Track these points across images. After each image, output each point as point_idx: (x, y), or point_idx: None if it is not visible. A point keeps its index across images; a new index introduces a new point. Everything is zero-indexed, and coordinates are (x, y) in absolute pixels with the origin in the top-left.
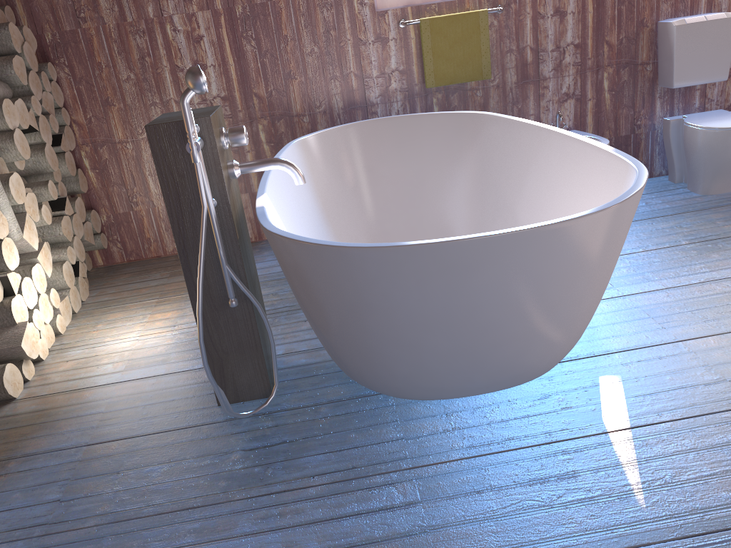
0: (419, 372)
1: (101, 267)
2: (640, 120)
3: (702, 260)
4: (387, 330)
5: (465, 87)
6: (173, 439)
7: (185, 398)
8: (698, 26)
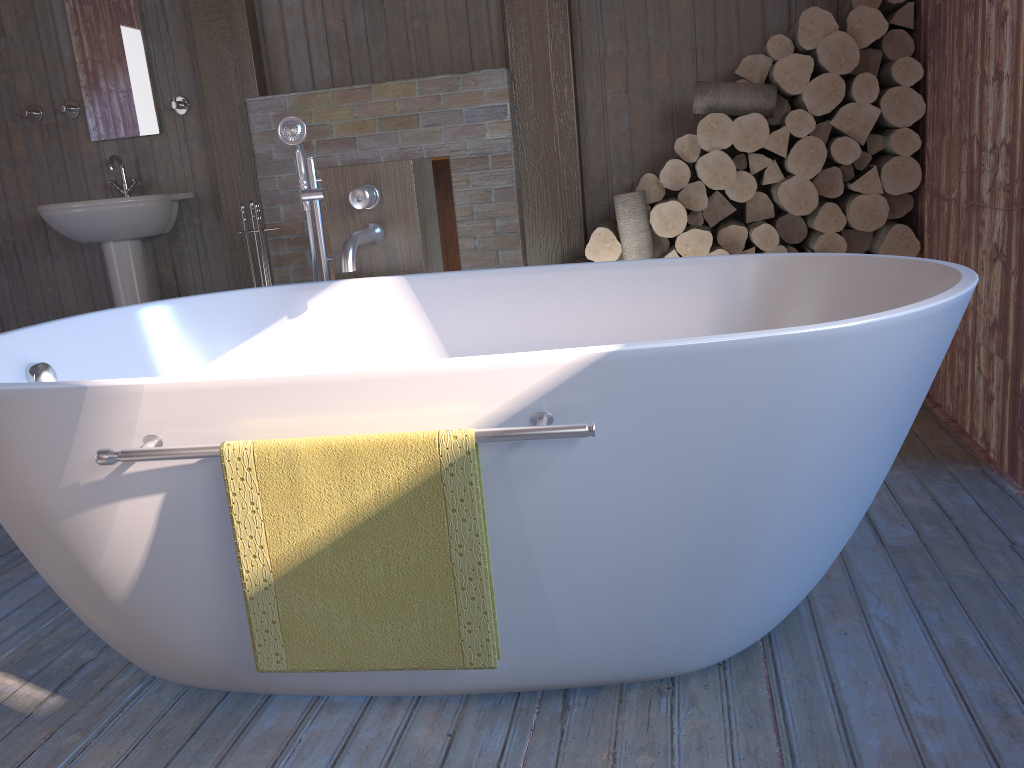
0: None
1: None
2: None
3: None
4: None
5: None
6: None
7: None
8: None
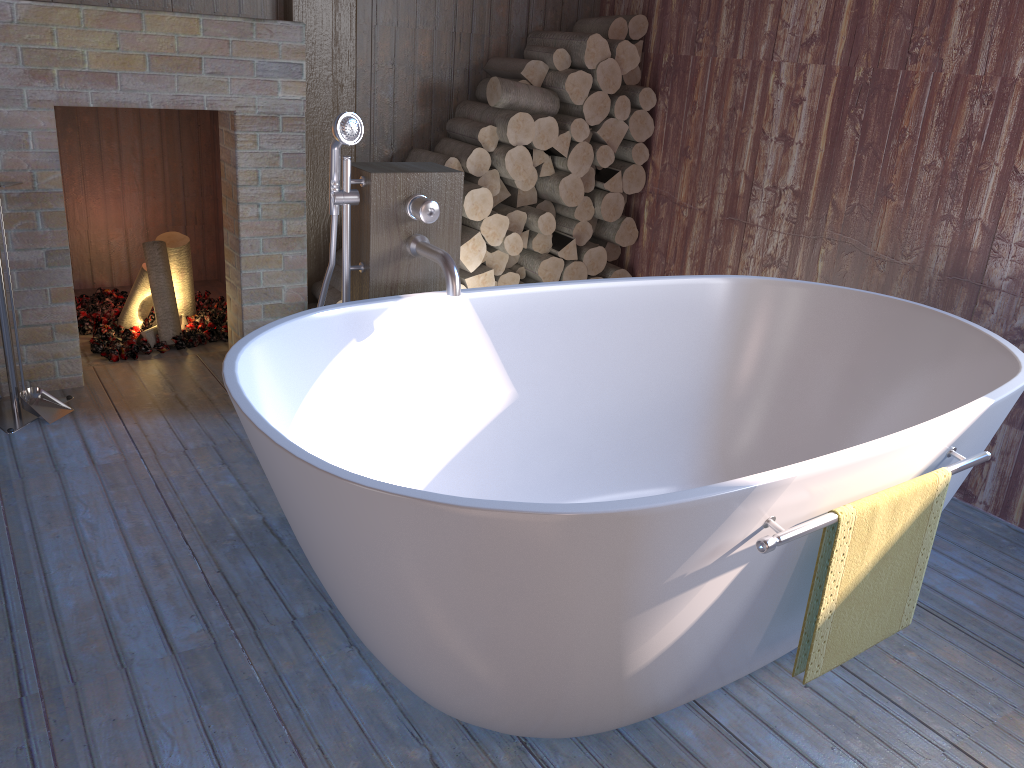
0: None
1: None
2: None
3: None
4: None
5: None
6: None
7: None
8: None
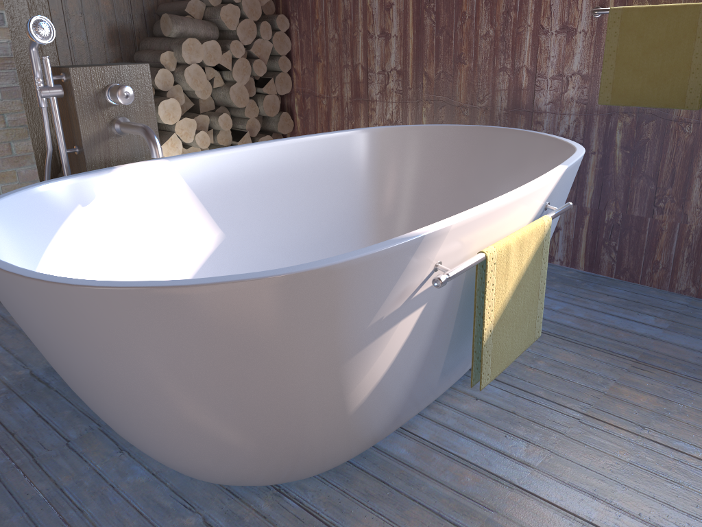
0: None
1: None
2: None
3: None
4: None
5: (669, 115)
6: None
7: None
8: None
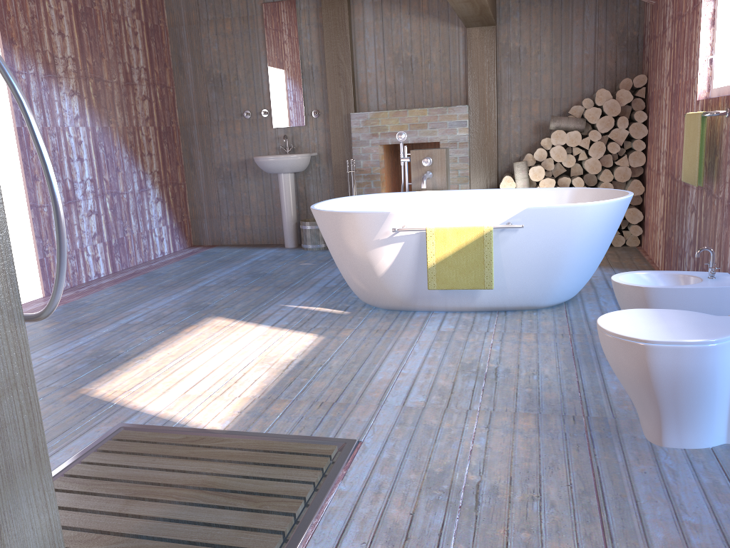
0: None
1: (633, 247)
2: None
3: (448, 359)
4: None
5: (712, 191)
6: None
7: None
8: None
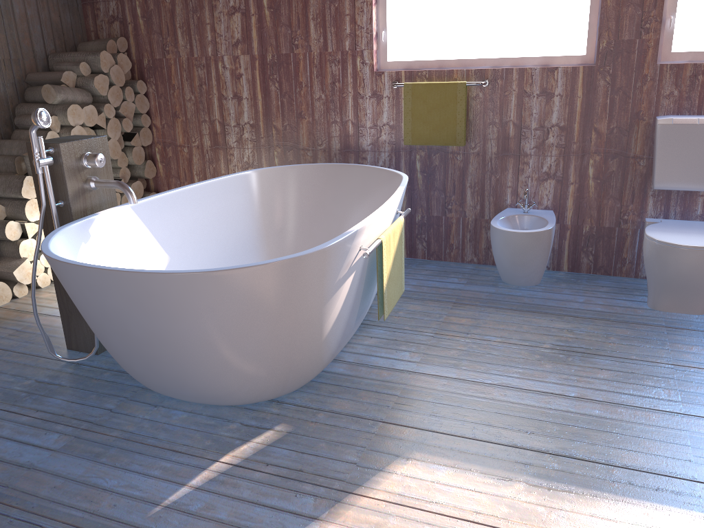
0: (122, 363)
1: None
2: (628, 215)
3: (529, 365)
4: (88, 321)
5: (447, 149)
6: (19, 360)
7: (61, 338)
8: (687, 128)
